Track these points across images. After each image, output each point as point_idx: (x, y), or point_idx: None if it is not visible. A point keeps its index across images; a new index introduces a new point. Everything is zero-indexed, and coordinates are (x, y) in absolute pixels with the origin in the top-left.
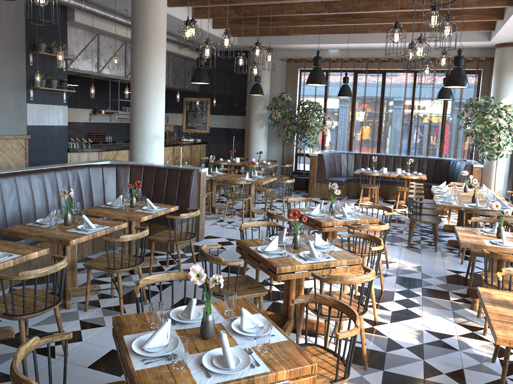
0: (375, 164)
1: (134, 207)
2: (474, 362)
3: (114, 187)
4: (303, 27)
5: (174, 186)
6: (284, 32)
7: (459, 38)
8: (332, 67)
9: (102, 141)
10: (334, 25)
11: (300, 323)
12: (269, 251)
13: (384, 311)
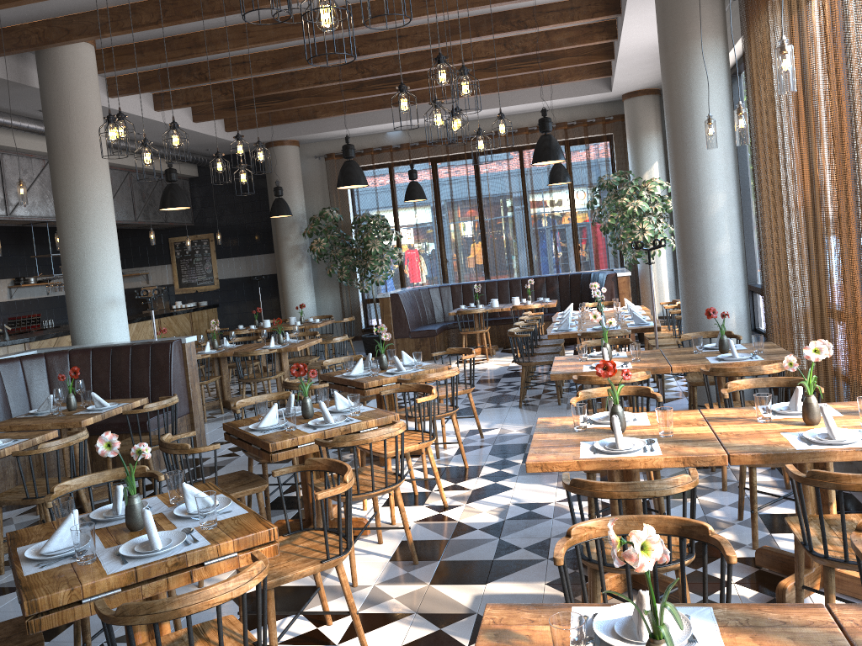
0: (485, 297)
1: (73, 409)
2: (567, 527)
3: (46, 389)
4: (338, 104)
5: (143, 371)
6: (310, 115)
7: (568, 93)
8: (396, 159)
9: (37, 328)
10: (380, 95)
11: (319, 518)
12: (267, 427)
13: (462, 491)
